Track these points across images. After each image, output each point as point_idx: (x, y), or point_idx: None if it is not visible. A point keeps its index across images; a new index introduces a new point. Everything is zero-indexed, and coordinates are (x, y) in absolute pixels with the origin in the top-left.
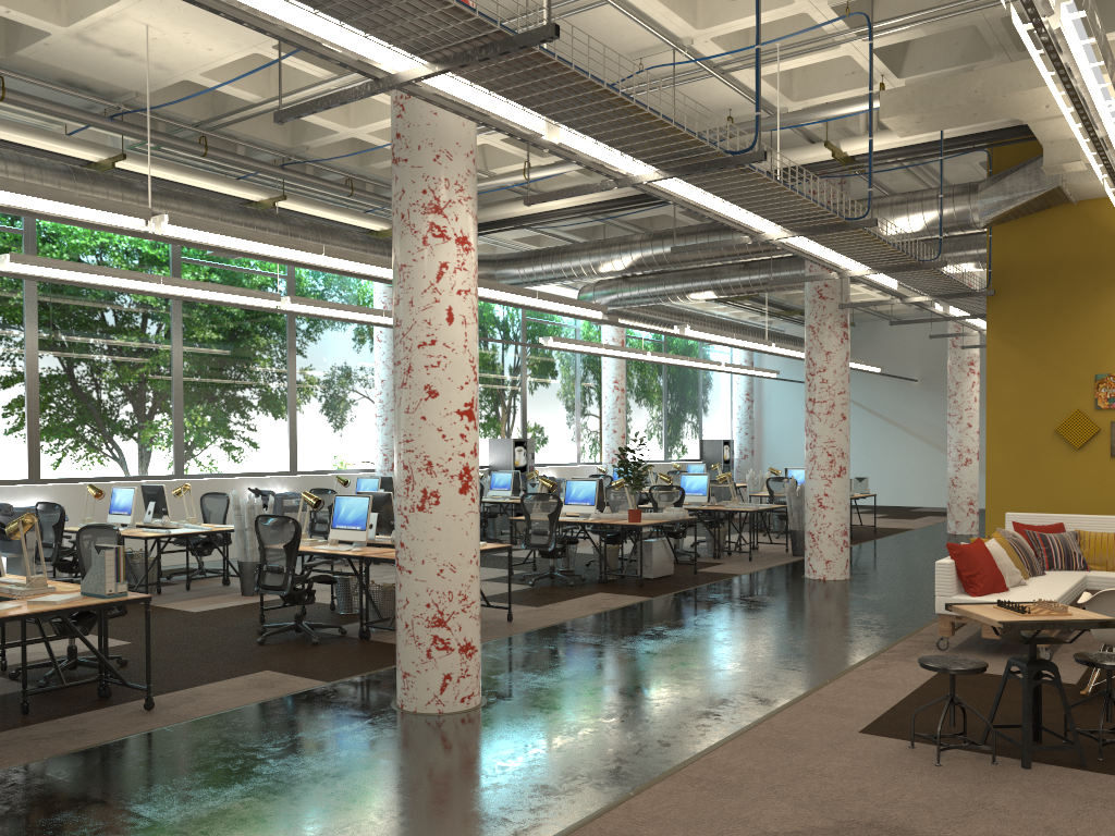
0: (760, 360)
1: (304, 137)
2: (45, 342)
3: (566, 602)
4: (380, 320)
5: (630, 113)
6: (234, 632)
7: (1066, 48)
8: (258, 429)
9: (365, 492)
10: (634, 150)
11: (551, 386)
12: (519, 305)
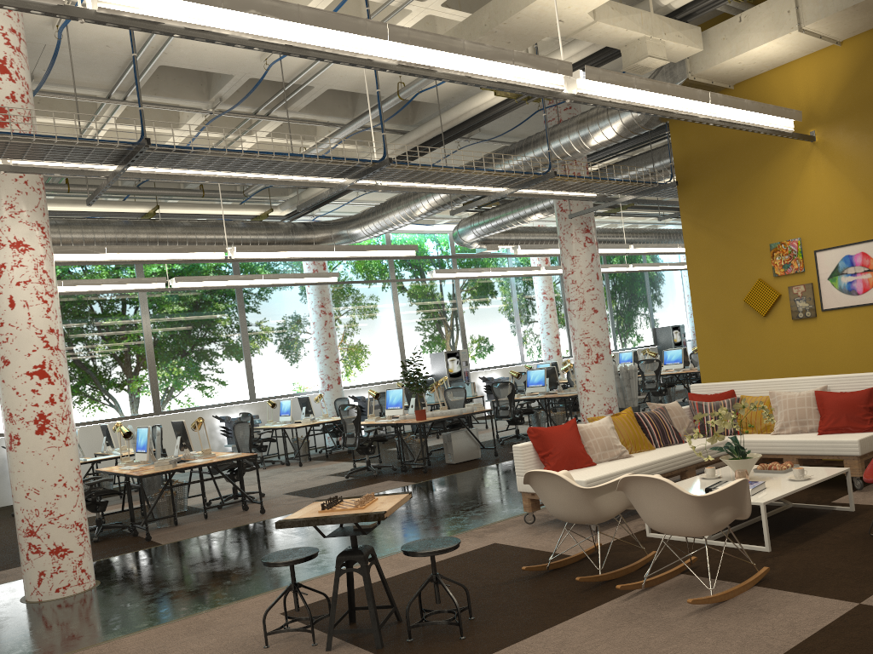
0: None
1: None
2: None
3: (343, 492)
4: (262, 282)
5: None
6: None
7: (152, 18)
8: (219, 371)
9: (174, 421)
10: (61, 158)
11: (487, 305)
12: (321, 258)
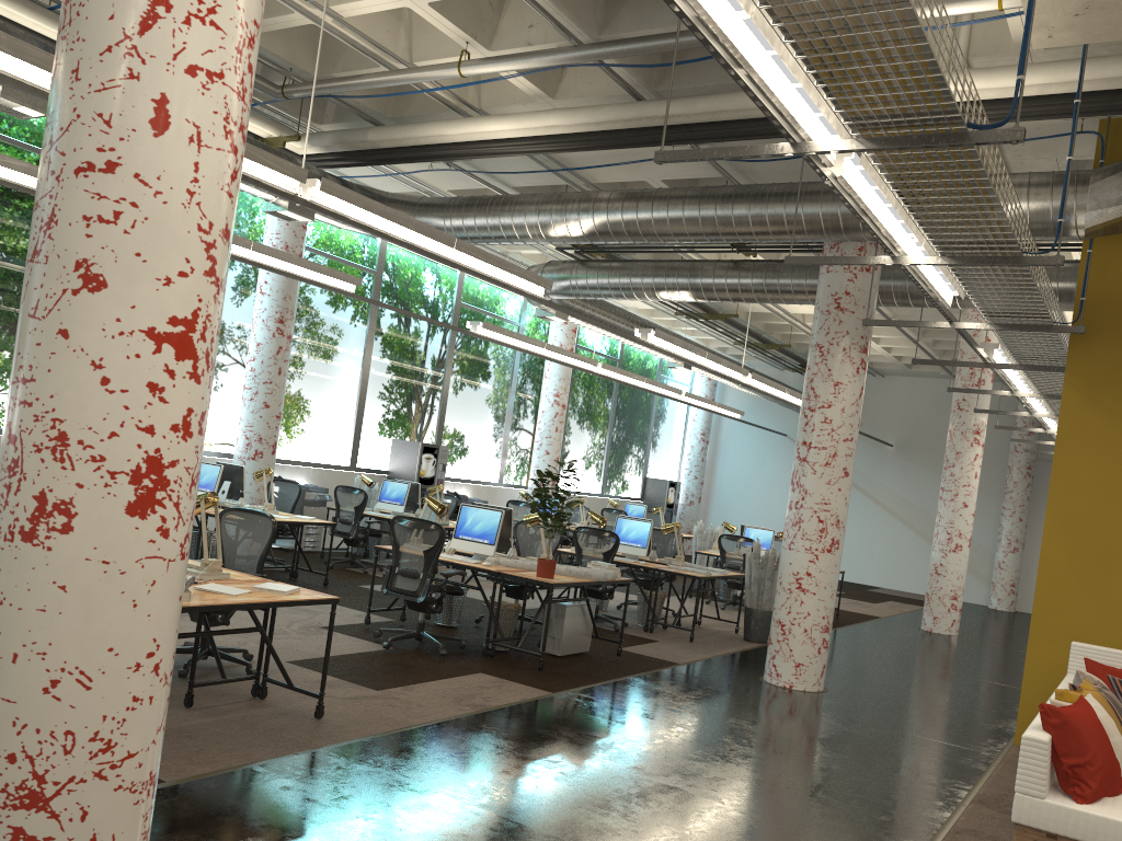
0: (722, 399)
1: None
2: None
3: (425, 686)
4: (246, 254)
5: None
6: None
7: None
8: None
9: None
10: None
11: (480, 389)
12: (429, 253)
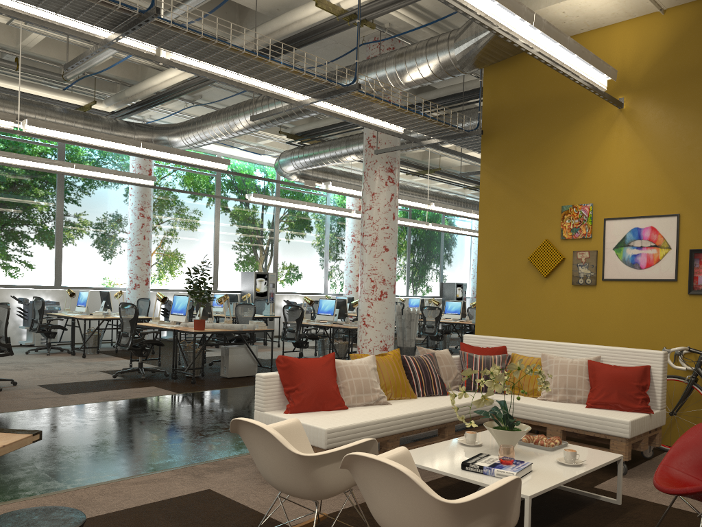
0: None
1: None
2: None
3: (99, 392)
4: (74, 171)
5: None
6: None
7: None
8: (26, 254)
9: None
10: None
11: (302, 237)
12: (125, 152)
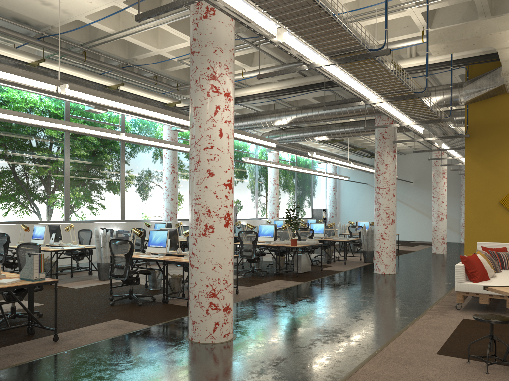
0: (339, 172)
1: (134, 54)
2: (1, 153)
3: (262, 284)
4: (168, 146)
5: (327, 23)
6: (97, 299)
7: None
8: (106, 199)
9: (164, 228)
10: (322, 47)
11: (244, 182)
12: (238, 139)
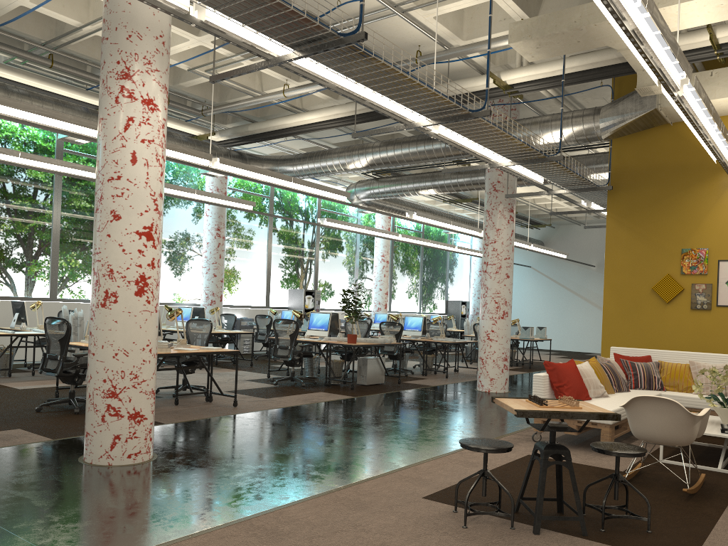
0: None
1: None
2: None
3: (290, 396)
4: (193, 196)
5: None
6: (29, 403)
7: None
8: None
9: None
10: (263, 28)
11: (337, 257)
12: (279, 186)
